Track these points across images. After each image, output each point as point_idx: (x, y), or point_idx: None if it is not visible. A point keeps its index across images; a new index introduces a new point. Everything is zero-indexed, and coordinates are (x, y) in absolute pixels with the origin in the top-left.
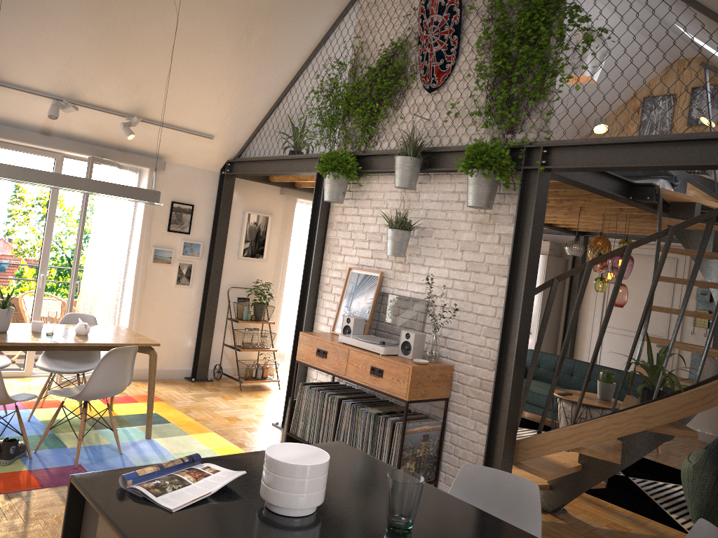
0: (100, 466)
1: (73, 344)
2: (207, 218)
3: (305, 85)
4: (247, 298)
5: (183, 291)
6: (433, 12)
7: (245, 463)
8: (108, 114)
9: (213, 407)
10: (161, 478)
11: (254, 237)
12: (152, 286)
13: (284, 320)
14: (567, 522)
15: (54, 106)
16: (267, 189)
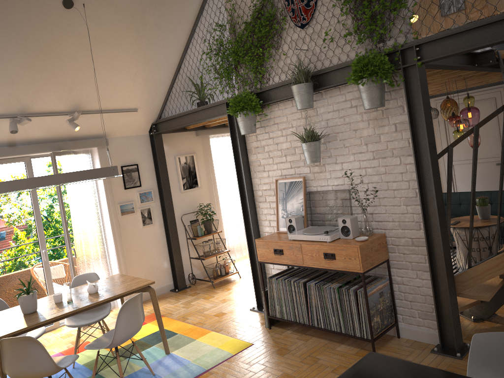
0: None
1: (91, 305)
2: (150, 170)
3: (195, 50)
4: (197, 219)
5: (149, 229)
6: None
7: None
8: (54, 116)
9: (201, 309)
10: None
11: (188, 173)
12: (126, 233)
13: (226, 226)
14: (502, 323)
15: (12, 123)
16: (186, 135)
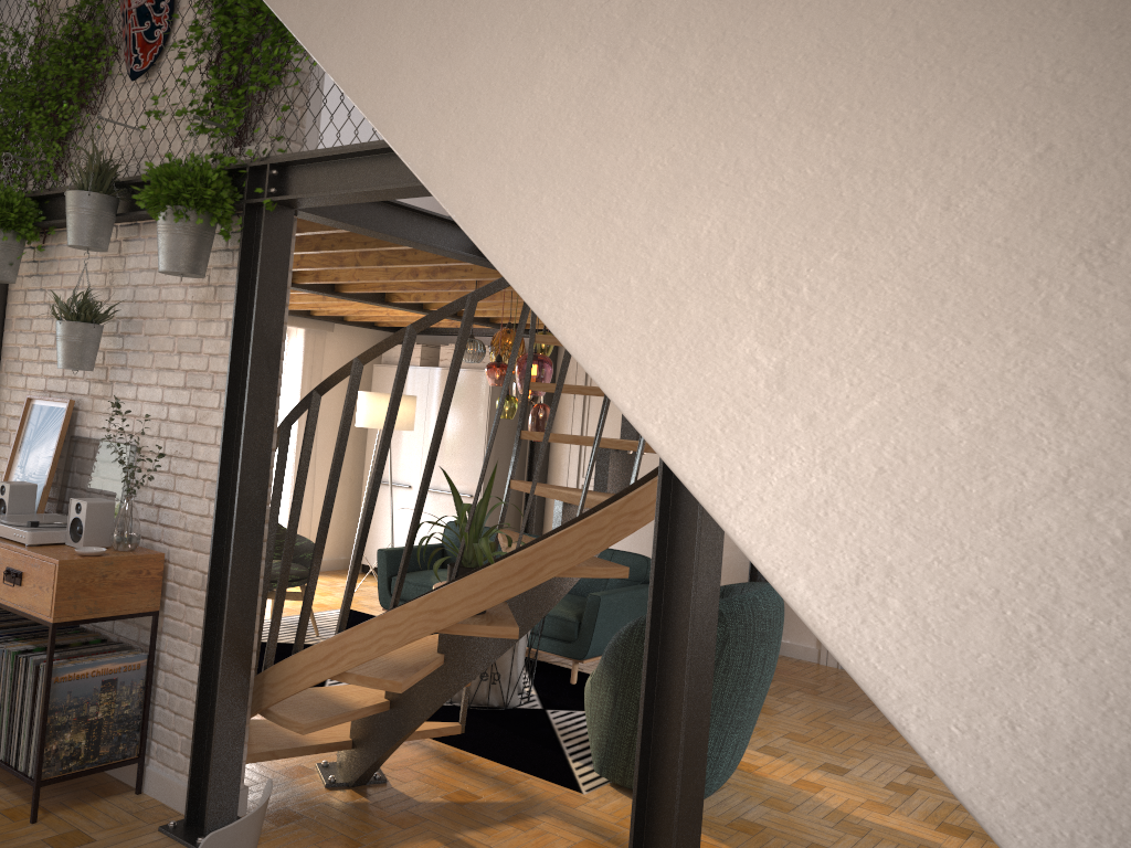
0: None
1: None
2: None
3: None
4: None
5: None
6: None
7: None
8: None
9: None
10: None
11: None
12: None
13: None
14: (375, 799)
15: None
16: None
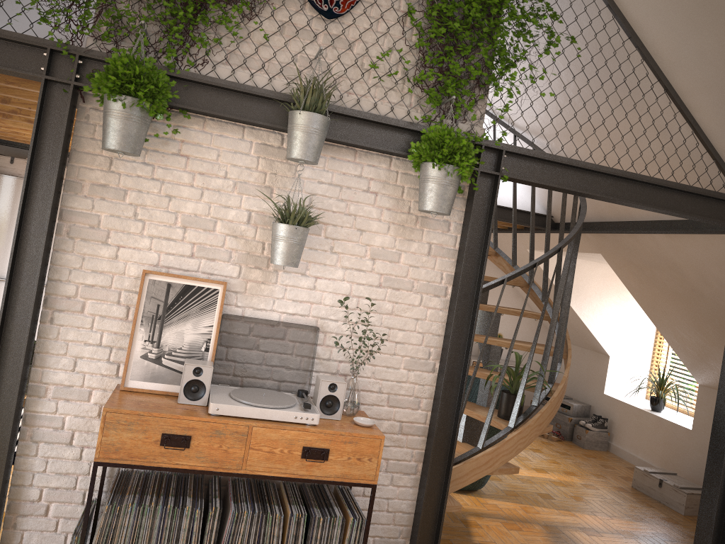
0: None
1: None
2: None
3: None
4: None
5: None
6: None
7: None
8: None
9: None
10: None
11: None
12: None
13: None
14: None
15: None
16: None
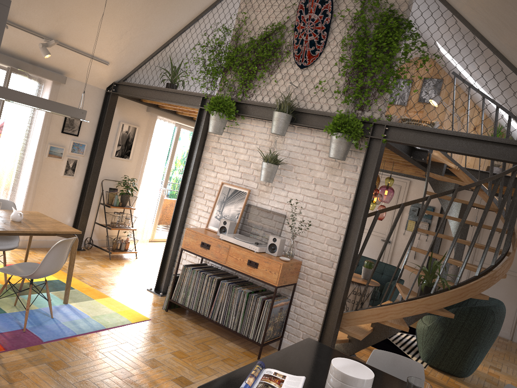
0: (42, 329)
1: (18, 231)
2: (92, 125)
3: (187, 36)
4: (116, 189)
5: (68, 180)
6: (312, 11)
7: (282, 364)
8: (29, 34)
9: (97, 274)
10: (260, 386)
11: (125, 142)
12: (45, 175)
13: (138, 206)
14: None
15: None
16: (138, 106)
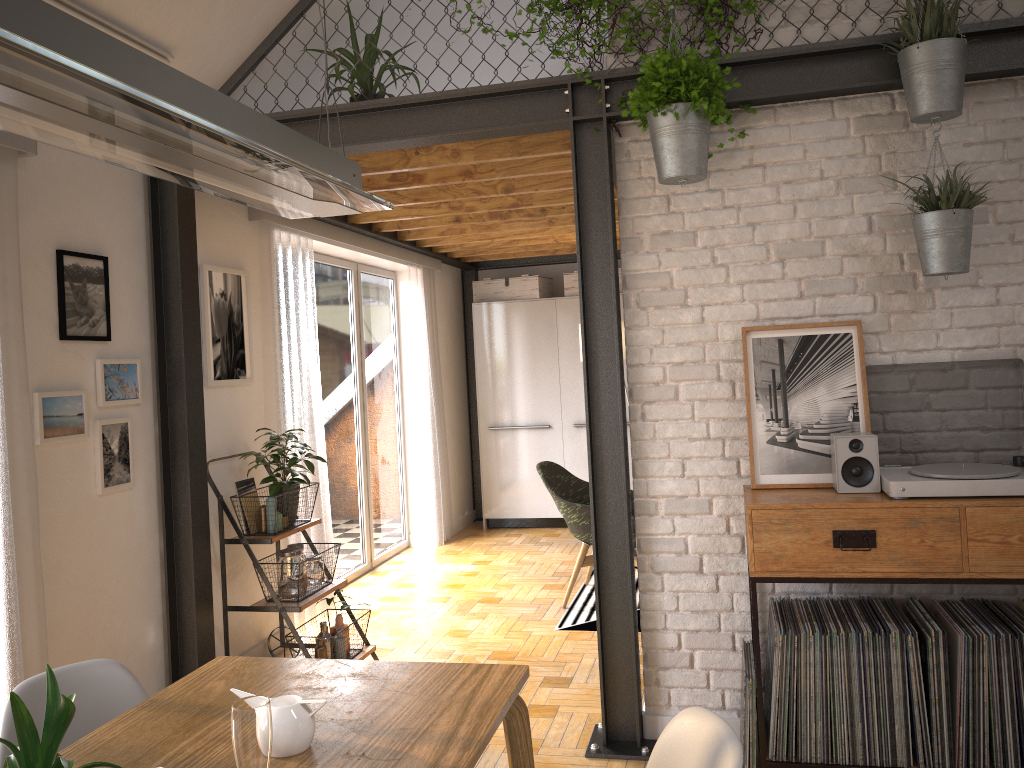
0: None
1: None
2: (137, 293)
3: None
4: (251, 480)
5: (118, 501)
6: None
7: None
8: None
9: None
10: None
11: (227, 329)
12: (50, 511)
13: None
14: None
15: None
16: (228, 209)
